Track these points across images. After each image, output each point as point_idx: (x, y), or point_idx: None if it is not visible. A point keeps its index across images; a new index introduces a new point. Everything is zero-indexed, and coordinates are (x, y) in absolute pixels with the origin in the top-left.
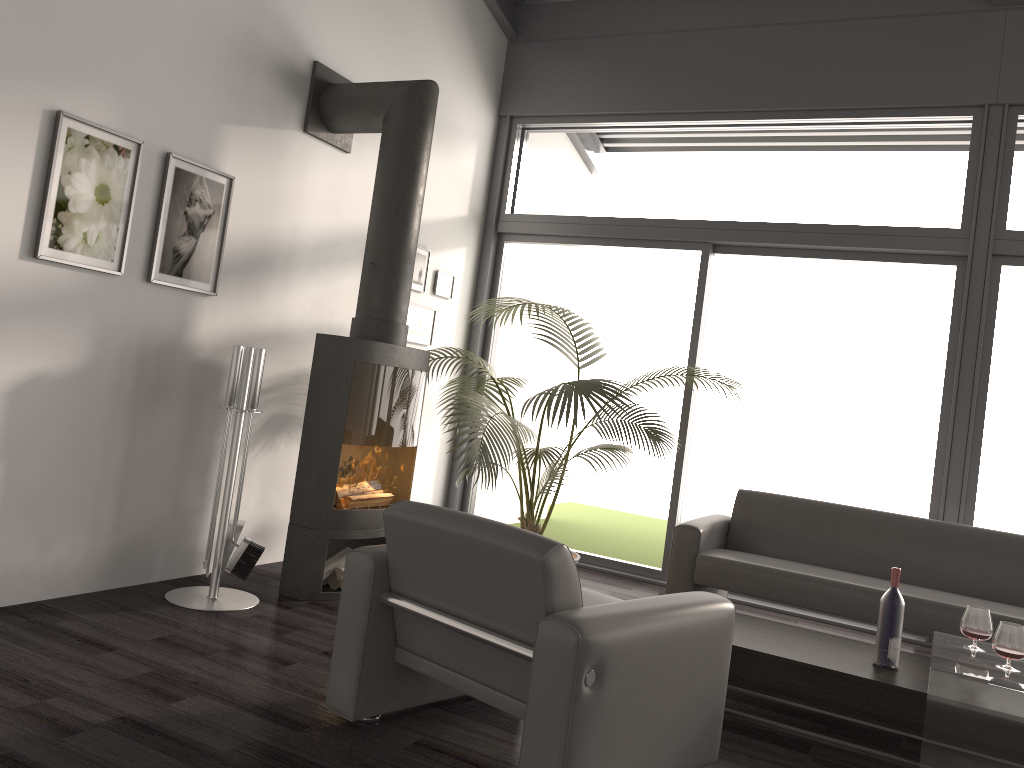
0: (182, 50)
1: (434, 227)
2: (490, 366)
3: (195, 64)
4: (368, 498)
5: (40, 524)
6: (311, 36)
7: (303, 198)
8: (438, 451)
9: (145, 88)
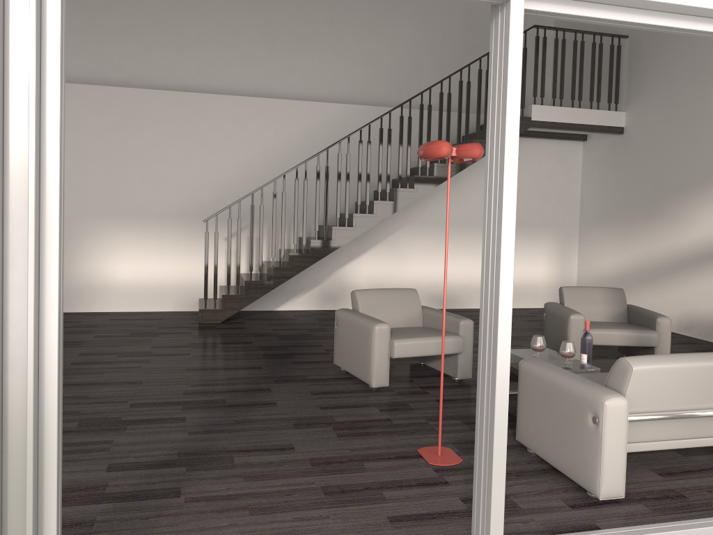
0: None
1: None
2: None
3: None
4: None
5: None
6: None
7: None
8: None
9: None
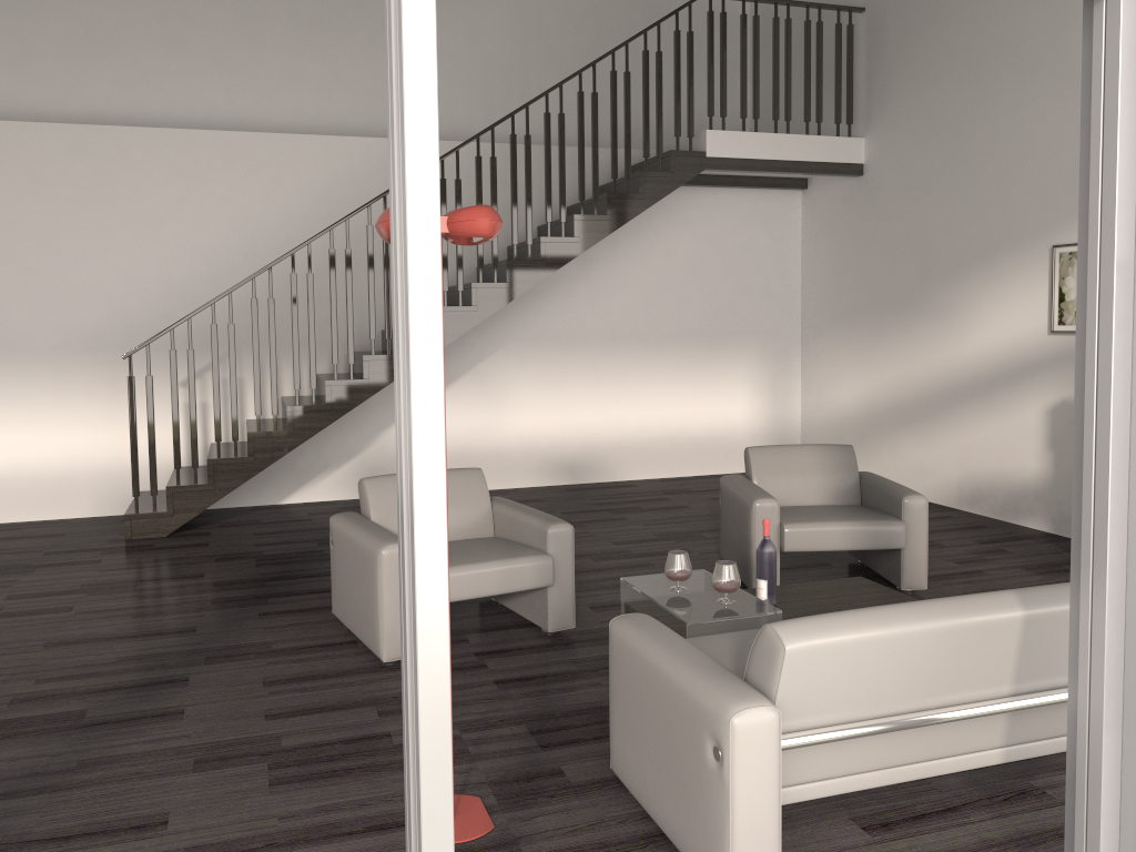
0: None
1: None
2: None
3: None
4: None
5: None
6: None
7: None
8: None
9: None
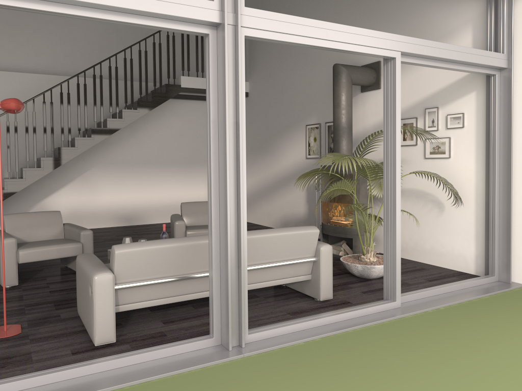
0: (326, 94)
1: (441, 93)
2: (493, 164)
3: (329, 95)
4: (336, 222)
5: (315, 219)
6: (359, 58)
7: (365, 115)
8: (474, 221)
9: (320, 109)
